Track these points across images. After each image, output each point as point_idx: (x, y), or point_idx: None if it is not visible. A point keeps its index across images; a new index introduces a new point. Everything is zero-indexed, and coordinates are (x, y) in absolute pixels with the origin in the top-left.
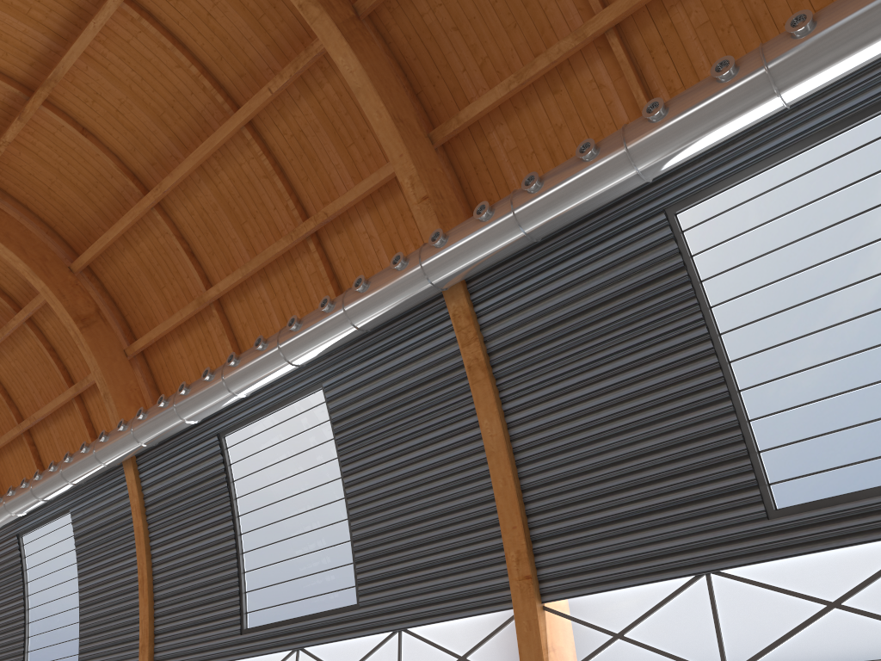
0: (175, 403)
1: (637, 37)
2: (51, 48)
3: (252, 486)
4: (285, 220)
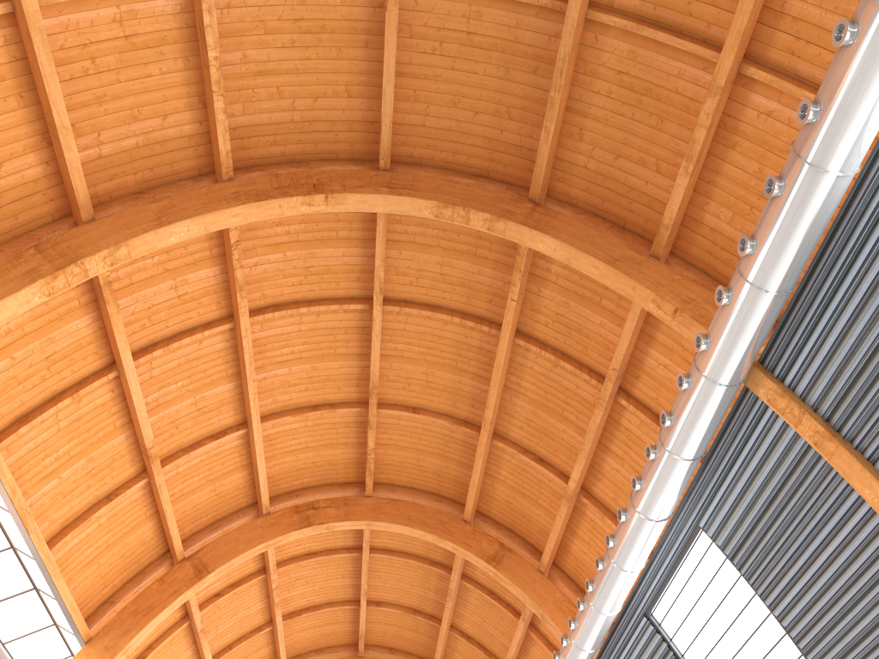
0: (590, 601)
1: (771, 51)
2: (362, 366)
3: (700, 654)
4: (590, 392)
